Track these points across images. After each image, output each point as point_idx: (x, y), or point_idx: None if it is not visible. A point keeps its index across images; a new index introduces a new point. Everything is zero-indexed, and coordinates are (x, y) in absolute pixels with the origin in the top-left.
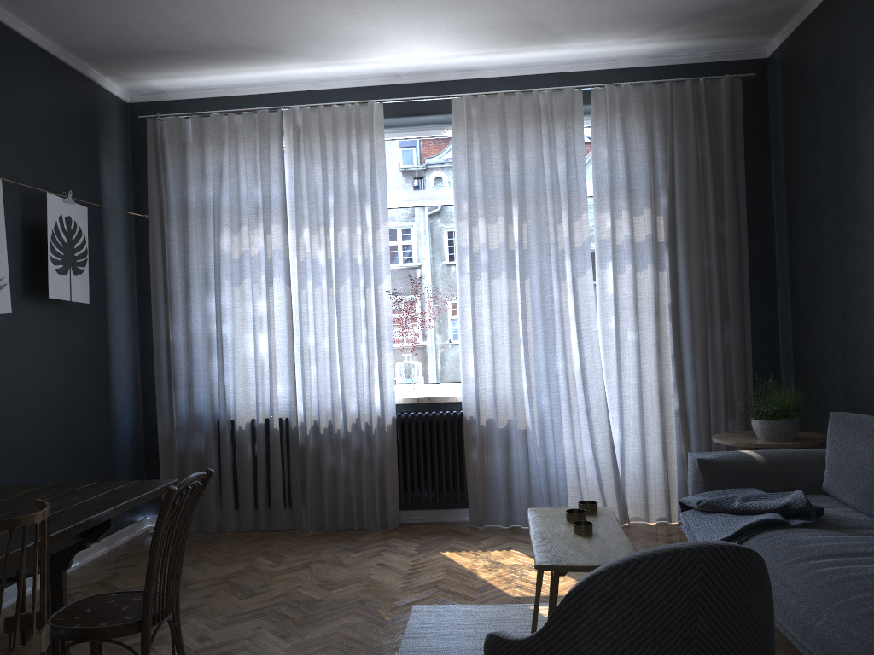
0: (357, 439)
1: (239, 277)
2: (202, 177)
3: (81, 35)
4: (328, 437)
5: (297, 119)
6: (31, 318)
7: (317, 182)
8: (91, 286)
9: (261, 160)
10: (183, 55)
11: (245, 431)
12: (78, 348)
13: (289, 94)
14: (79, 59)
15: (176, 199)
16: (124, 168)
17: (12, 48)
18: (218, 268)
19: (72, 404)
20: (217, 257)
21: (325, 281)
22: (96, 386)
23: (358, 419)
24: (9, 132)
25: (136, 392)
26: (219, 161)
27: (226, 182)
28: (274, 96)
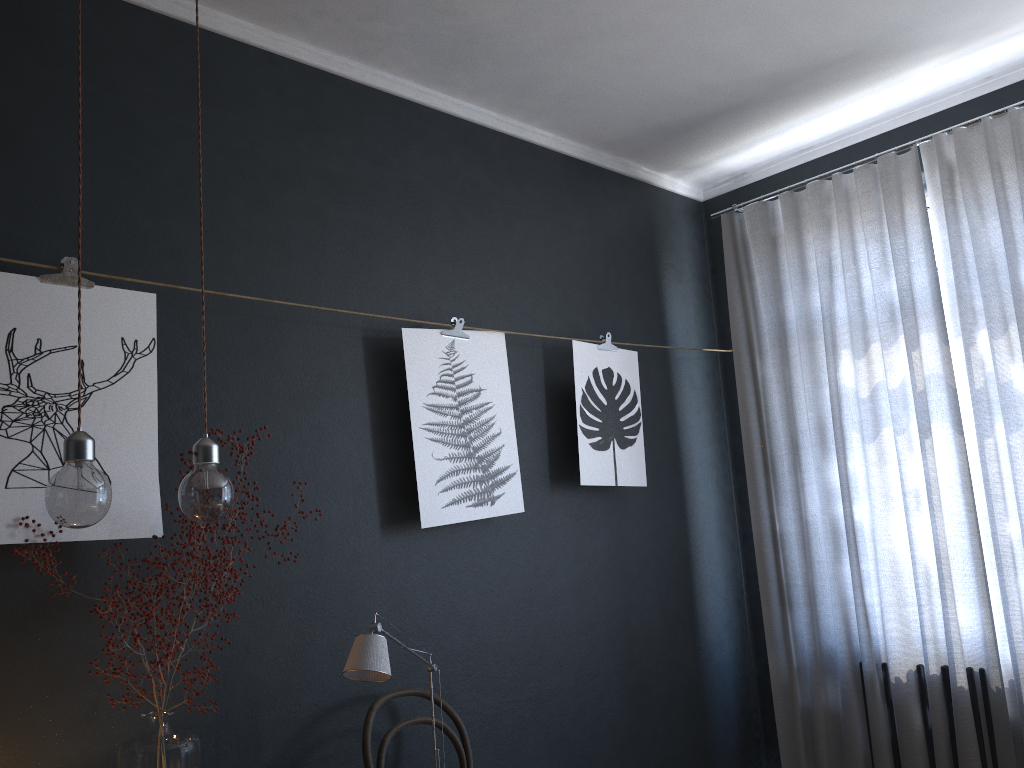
0: None
1: (872, 426)
2: (802, 280)
3: (606, 122)
4: None
5: (945, 152)
6: (563, 514)
7: (995, 248)
8: (657, 460)
9: (890, 234)
10: (748, 107)
11: (906, 686)
12: (640, 549)
13: (932, 118)
14: (620, 157)
15: (767, 319)
16: (700, 290)
17: (523, 163)
18: (838, 415)
19: (634, 632)
20: (834, 399)
21: None
22: (671, 603)
23: None
24: (523, 270)
25: (739, 607)
26: (825, 250)
27: (839, 279)
28: (906, 130)
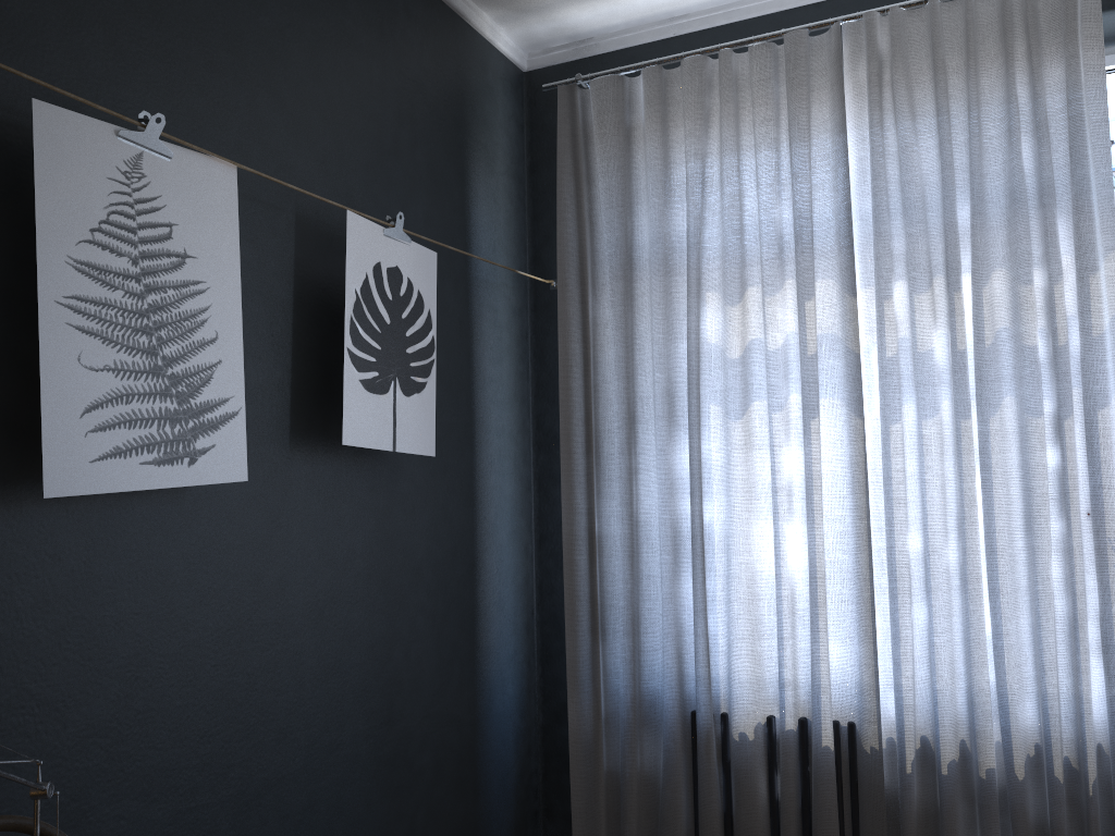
0: (1037, 798)
1: (741, 398)
2: (664, 191)
3: None
4: (959, 784)
5: (877, 38)
6: (307, 491)
7: (926, 175)
8: (444, 421)
9: (793, 140)
10: None
11: (753, 745)
12: (414, 551)
13: None
14: None
15: (611, 240)
16: (514, 192)
17: None
18: (697, 379)
19: (397, 675)
20: (693, 357)
21: (948, 404)
22: (447, 630)
23: (1046, 748)
24: (274, 80)
25: (527, 633)
26: (700, 153)
27: (713, 196)
28: (814, 11)
